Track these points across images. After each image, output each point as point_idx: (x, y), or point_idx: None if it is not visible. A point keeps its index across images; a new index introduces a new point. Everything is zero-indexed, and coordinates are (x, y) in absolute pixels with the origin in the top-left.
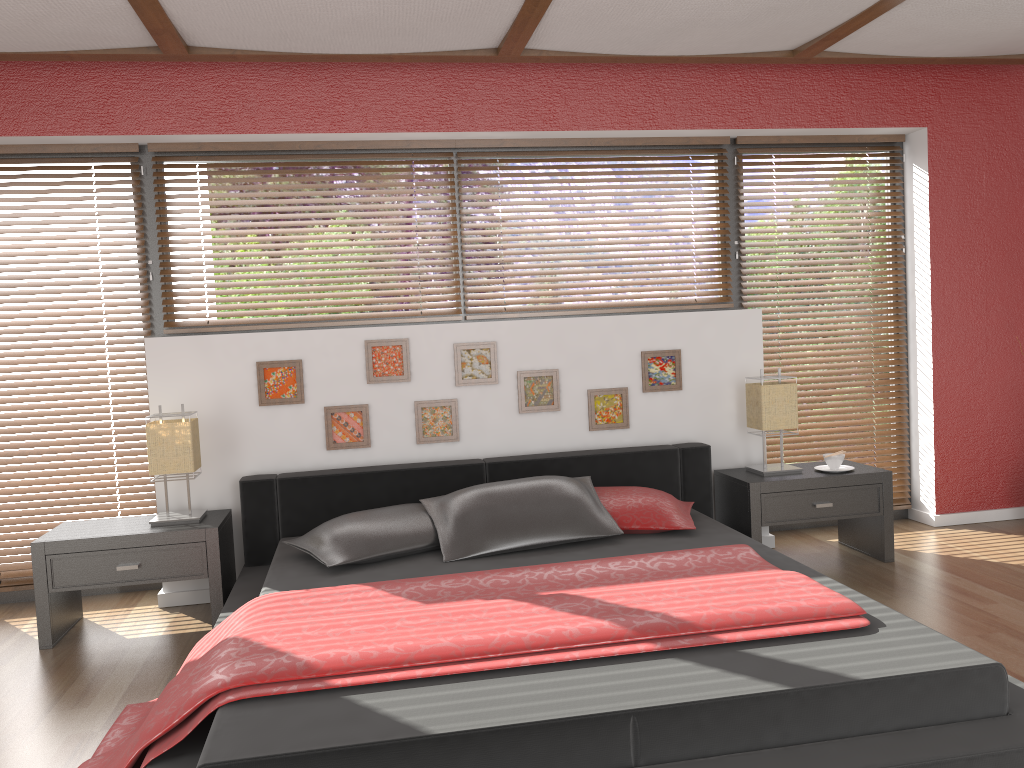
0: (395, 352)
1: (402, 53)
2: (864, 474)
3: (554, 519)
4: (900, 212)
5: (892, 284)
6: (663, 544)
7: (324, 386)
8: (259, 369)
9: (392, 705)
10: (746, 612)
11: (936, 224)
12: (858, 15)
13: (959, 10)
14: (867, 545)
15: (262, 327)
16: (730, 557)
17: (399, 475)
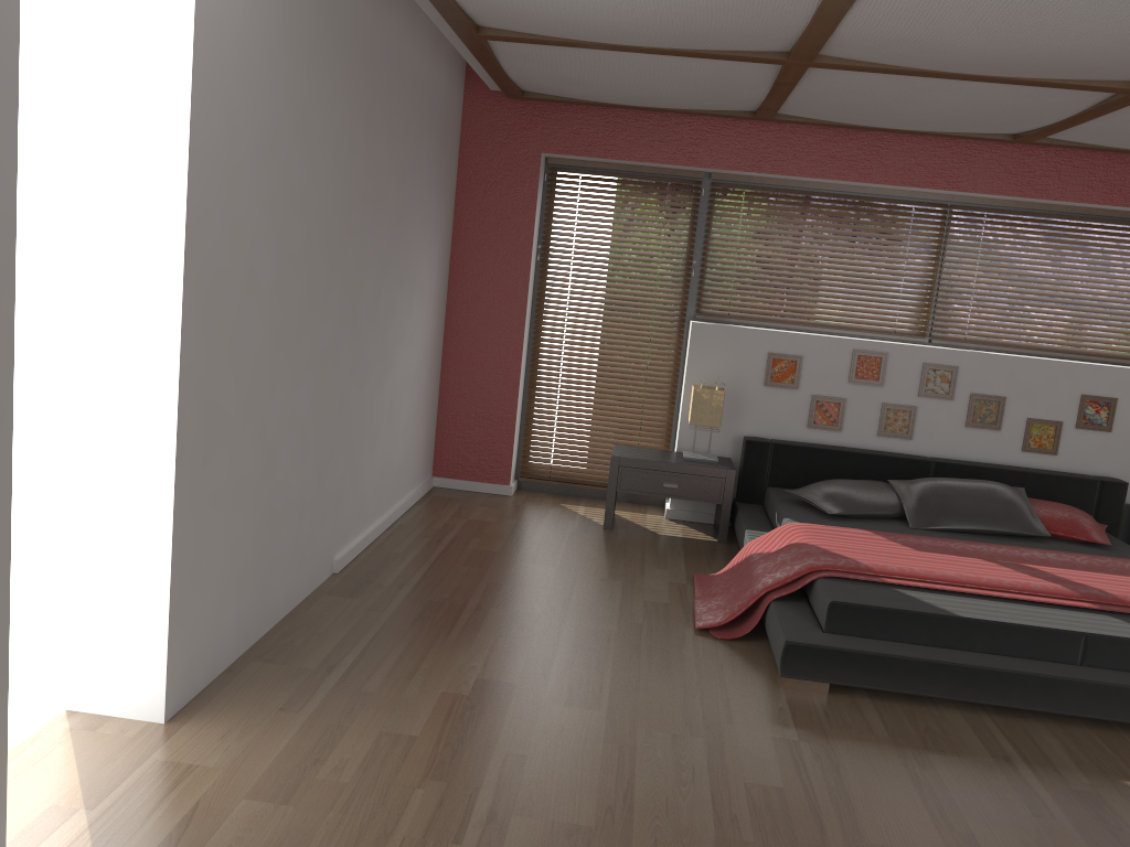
0: (875, 362)
1: (936, 132)
2: None
3: (997, 514)
4: None
5: None
6: (1083, 550)
7: (815, 379)
8: (769, 358)
9: (927, 599)
10: None
11: None
12: None
13: None
14: None
15: (768, 324)
16: None
17: (864, 457)
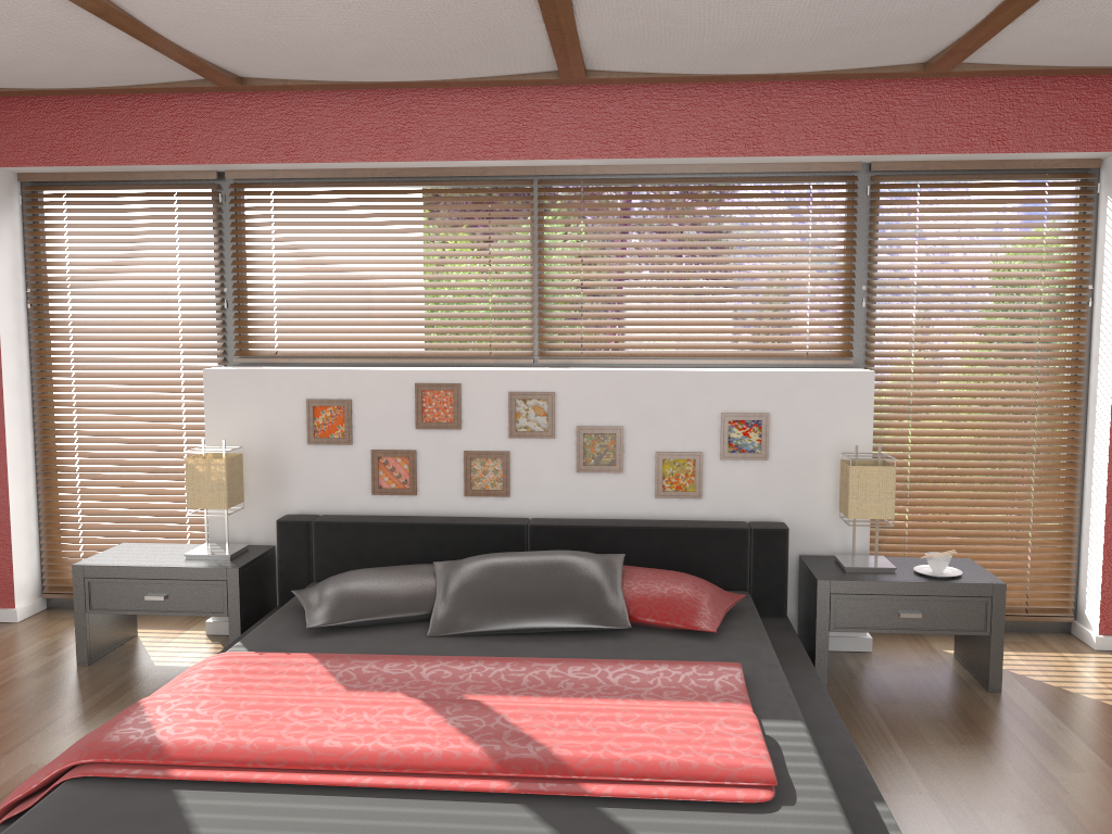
0: (446, 397)
1: (456, 79)
2: (968, 584)
3: (554, 603)
4: (1088, 256)
5: (1069, 345)
6: (668, 646)
7: (372, 428)
8: (309, 407)
9: (204, 810)
10: (636, 761)
11: None
12: (974, 28)
13: (1107, 20)
14: (975, 666)
15: (327, 360)
16: (708, 679)
17: (434, 529)
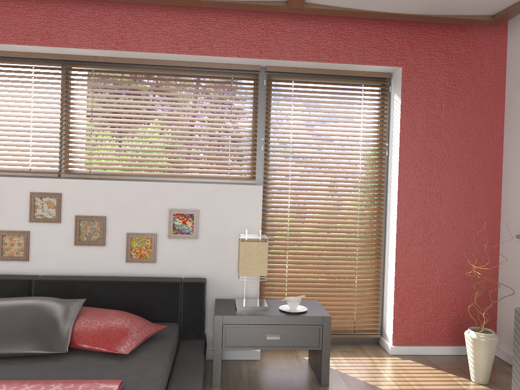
0: None
1: None
2: (308, 317)
3: (12, 335)
4: (385, 127)
5: (376, 176)
6: (88, 366)
7: None
8: None
9: None
10: None
11: (405, 136)
12: None
13: None
14: (316, 369)
15: None
16: None
17: None
